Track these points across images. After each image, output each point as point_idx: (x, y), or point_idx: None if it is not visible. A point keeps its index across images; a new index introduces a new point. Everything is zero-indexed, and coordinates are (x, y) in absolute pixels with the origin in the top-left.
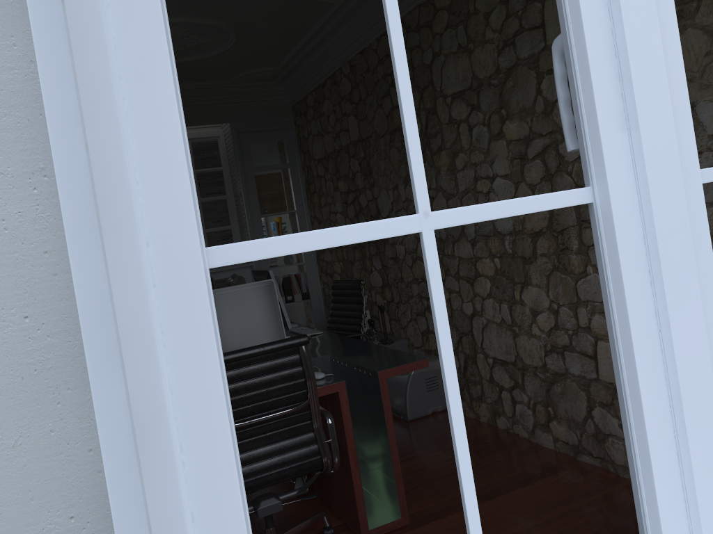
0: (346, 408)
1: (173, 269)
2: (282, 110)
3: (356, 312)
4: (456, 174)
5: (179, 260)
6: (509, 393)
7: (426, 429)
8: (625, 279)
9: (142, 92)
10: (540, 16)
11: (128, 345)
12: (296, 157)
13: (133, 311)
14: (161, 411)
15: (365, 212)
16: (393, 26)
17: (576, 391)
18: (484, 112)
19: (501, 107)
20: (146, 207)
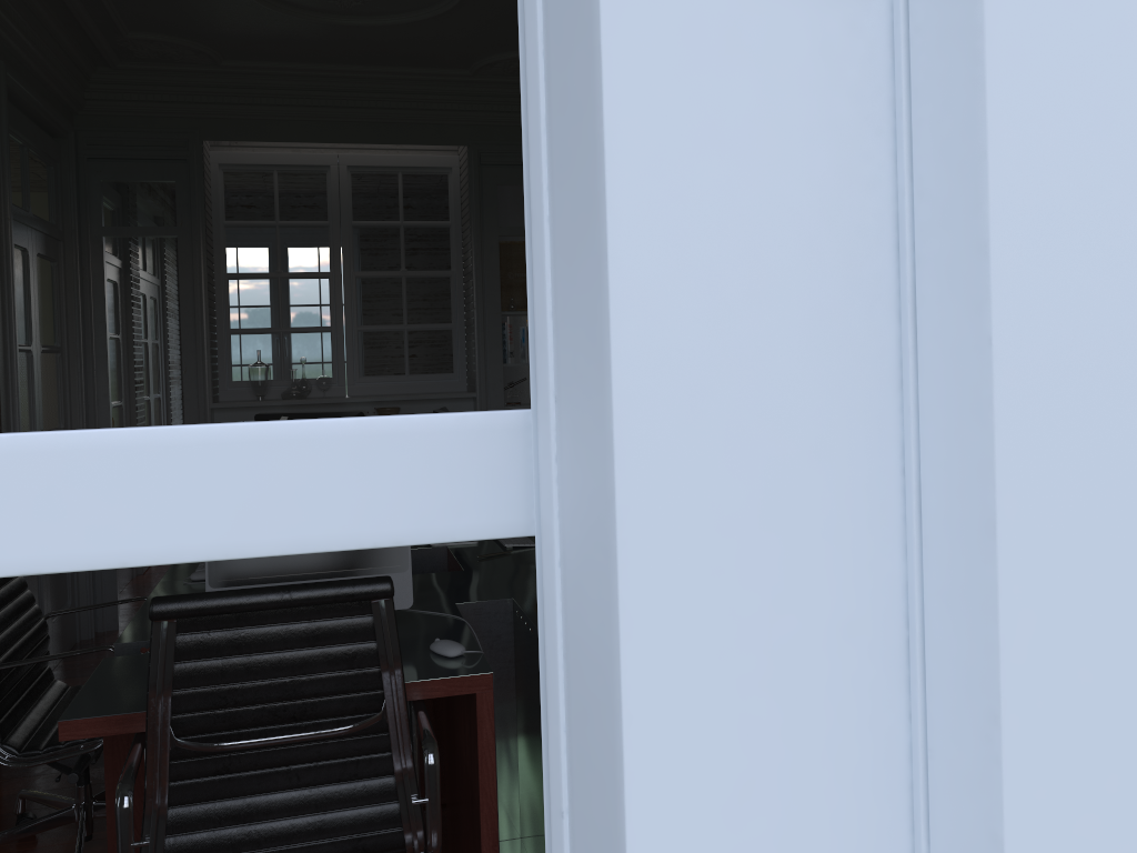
0: (488, 729)
1: None
2: None
3: None
4: None
5: None
6: None
7: None
8: None
9: None
10: None
11: None
12: None
13: None
14: None
15: None
16: None
17: None
18: None
19: None
20: None
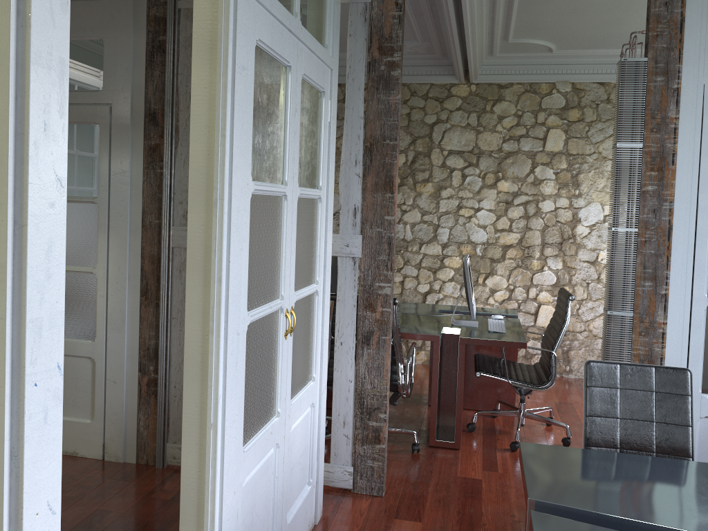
0: None
1: None
2: None
3: None
4: (439, 200)
5: None
6: None
7: None
8: None
9: None
10: (543, 134)
11: None
12: None
13: None
14: None
15: None
16: None
17: None
18: (480, 170)
19: (498, 171)
20: None
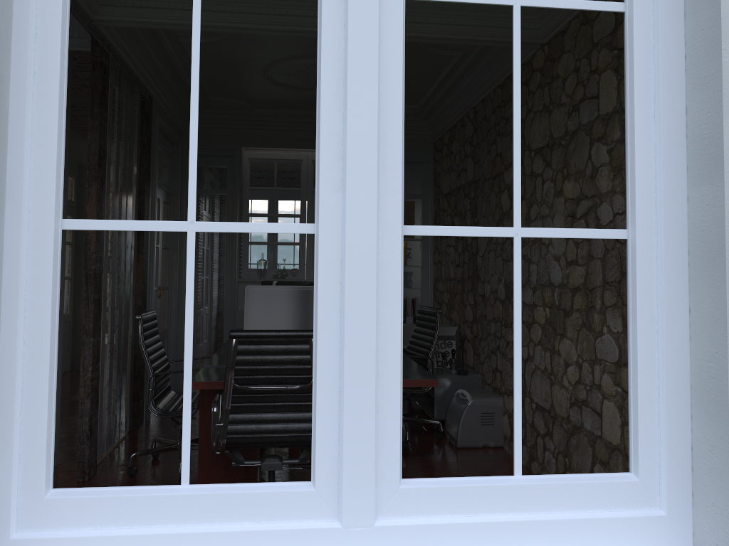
0: None
1: (39, 225)
2: (424, 145)
3: (429, 337)
4: (529, 224)
5: (43, 221)
6: (542, 439)
7: (467, 457)
8: (320, 283)
9: (41, 141)
10: (597, 87)
11: (8, 255)
12: (429, 189)
13: (13, 240)
14: (16, 288)
15: (469, 249)
16: (192, 117)
17: (586, 445)
18: (553, 170)
19: (564, 166)
20: (32, 194)
